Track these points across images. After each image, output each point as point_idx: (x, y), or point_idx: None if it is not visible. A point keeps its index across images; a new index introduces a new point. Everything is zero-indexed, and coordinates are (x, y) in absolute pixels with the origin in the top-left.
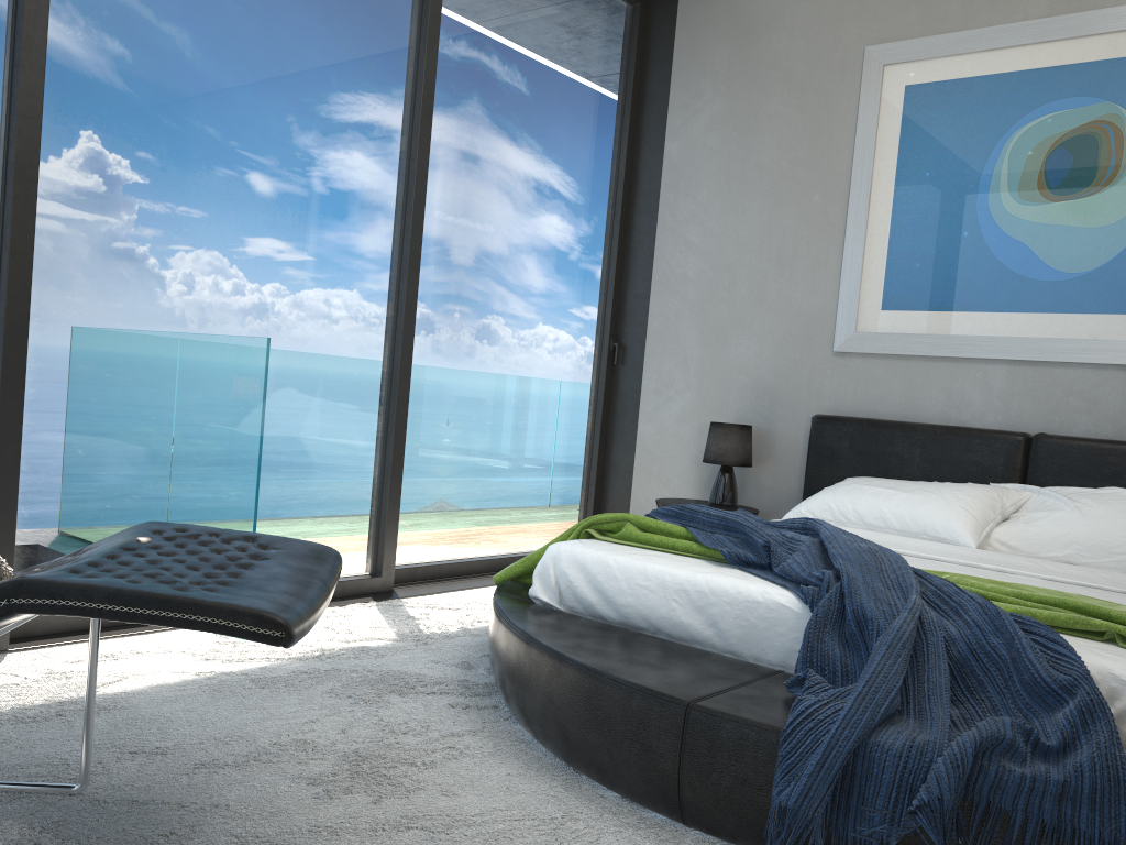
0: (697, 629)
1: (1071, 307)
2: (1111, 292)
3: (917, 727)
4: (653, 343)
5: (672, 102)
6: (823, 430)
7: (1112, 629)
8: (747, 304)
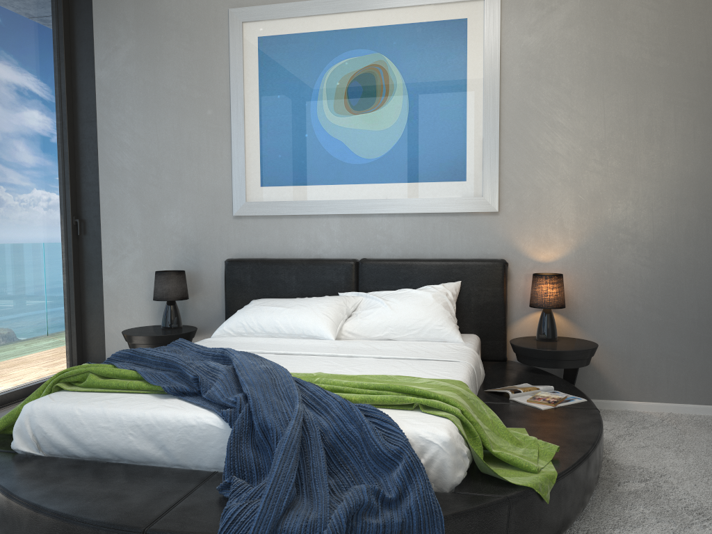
0: (151, 453)
1: (371, 180)
2: (392, 169)
3: (309, 505)
4: (106, 217)
5: (96, 41)
6: (233, 269)
7: (417, 402)
8: (171, 186)
